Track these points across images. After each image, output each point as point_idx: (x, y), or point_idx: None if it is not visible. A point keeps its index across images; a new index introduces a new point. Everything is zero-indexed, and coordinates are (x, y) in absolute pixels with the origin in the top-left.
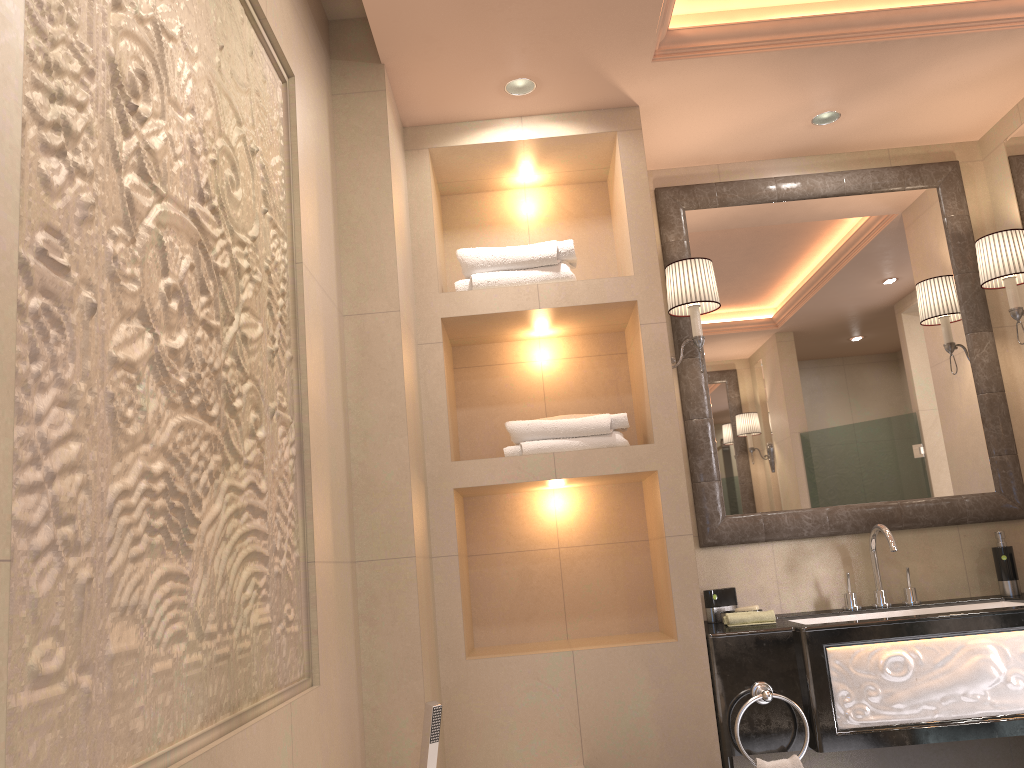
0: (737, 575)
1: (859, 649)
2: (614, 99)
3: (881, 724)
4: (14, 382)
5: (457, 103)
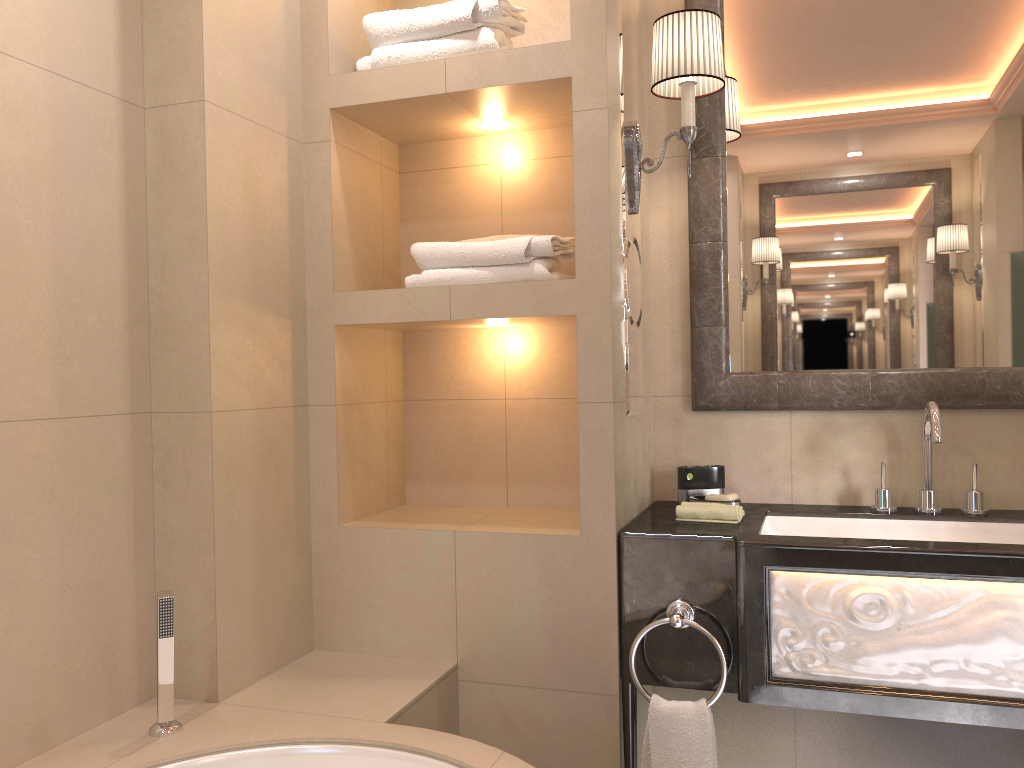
0: (738, 450)
1: (820, 578)
2: None
3: (836, 680)
4: None
5: None
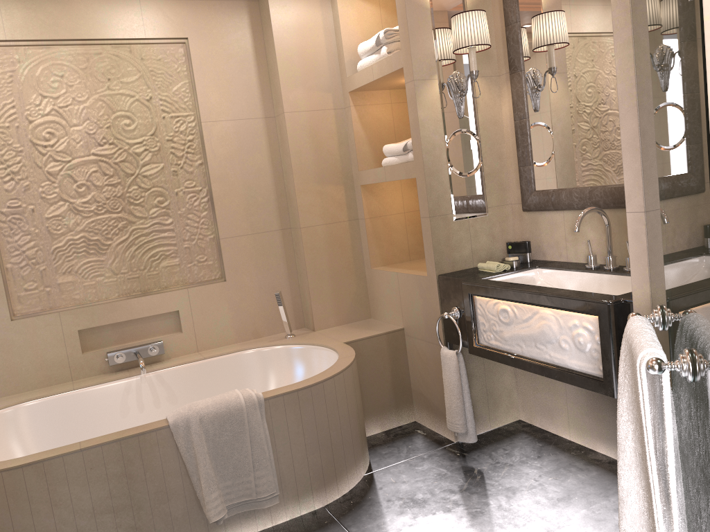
0: (544, 232)
1: (489, 300)
2: None
3: (497, 347)
4: None
5: None
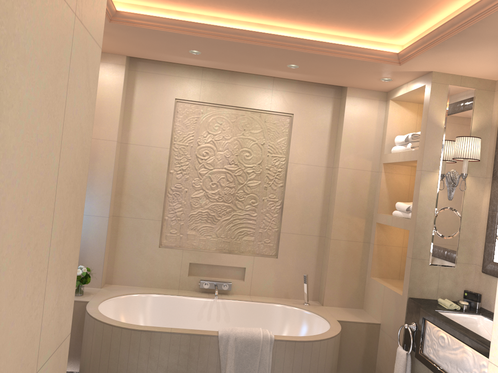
0: (493, 291)
1: (434, 326)
2: (419, 72)
3: (433, 360)
4: (163, 203)
5: (383, 86)
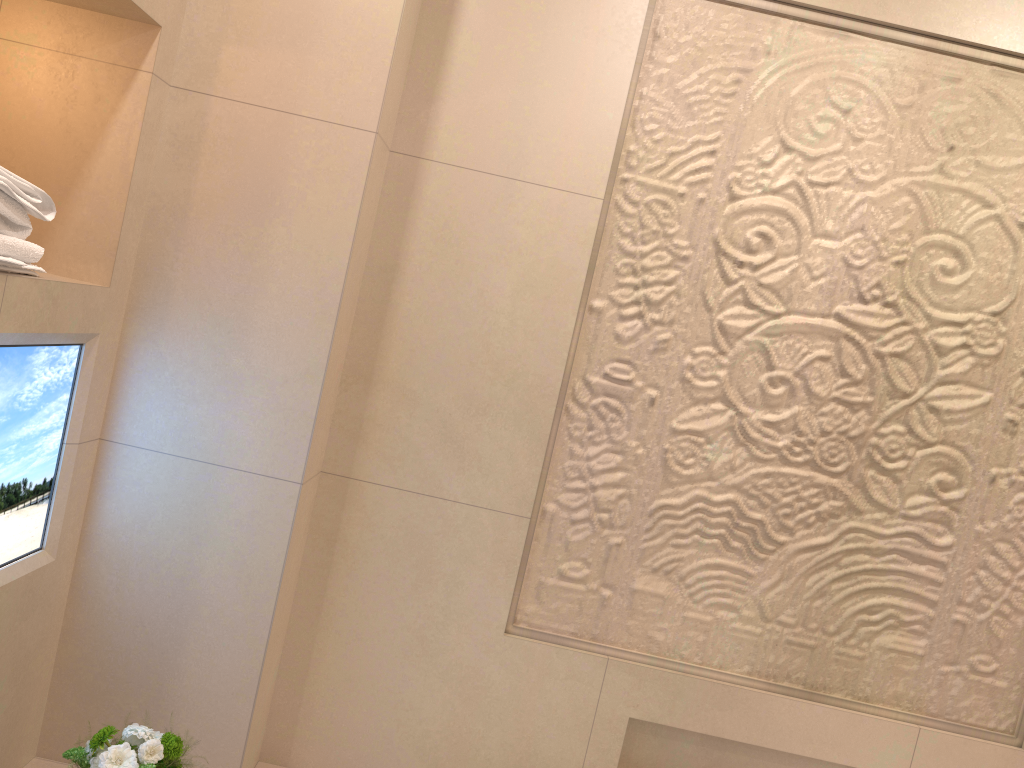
0: None
1: None
2: None
3: None
4: (547, 442)
5: None
